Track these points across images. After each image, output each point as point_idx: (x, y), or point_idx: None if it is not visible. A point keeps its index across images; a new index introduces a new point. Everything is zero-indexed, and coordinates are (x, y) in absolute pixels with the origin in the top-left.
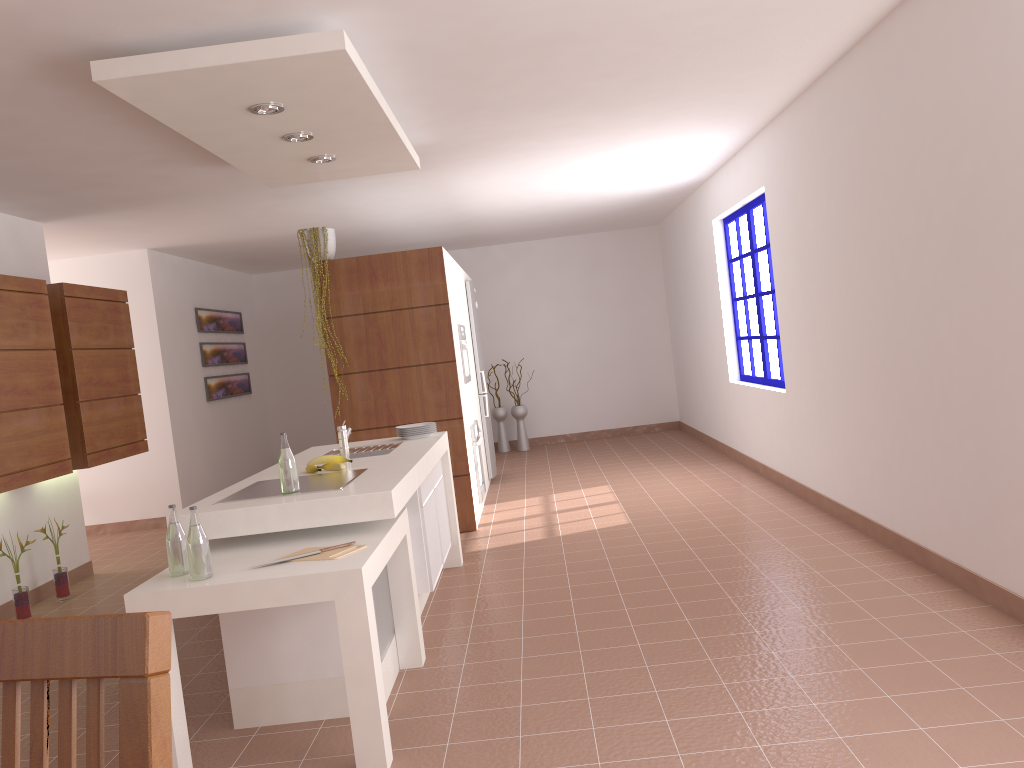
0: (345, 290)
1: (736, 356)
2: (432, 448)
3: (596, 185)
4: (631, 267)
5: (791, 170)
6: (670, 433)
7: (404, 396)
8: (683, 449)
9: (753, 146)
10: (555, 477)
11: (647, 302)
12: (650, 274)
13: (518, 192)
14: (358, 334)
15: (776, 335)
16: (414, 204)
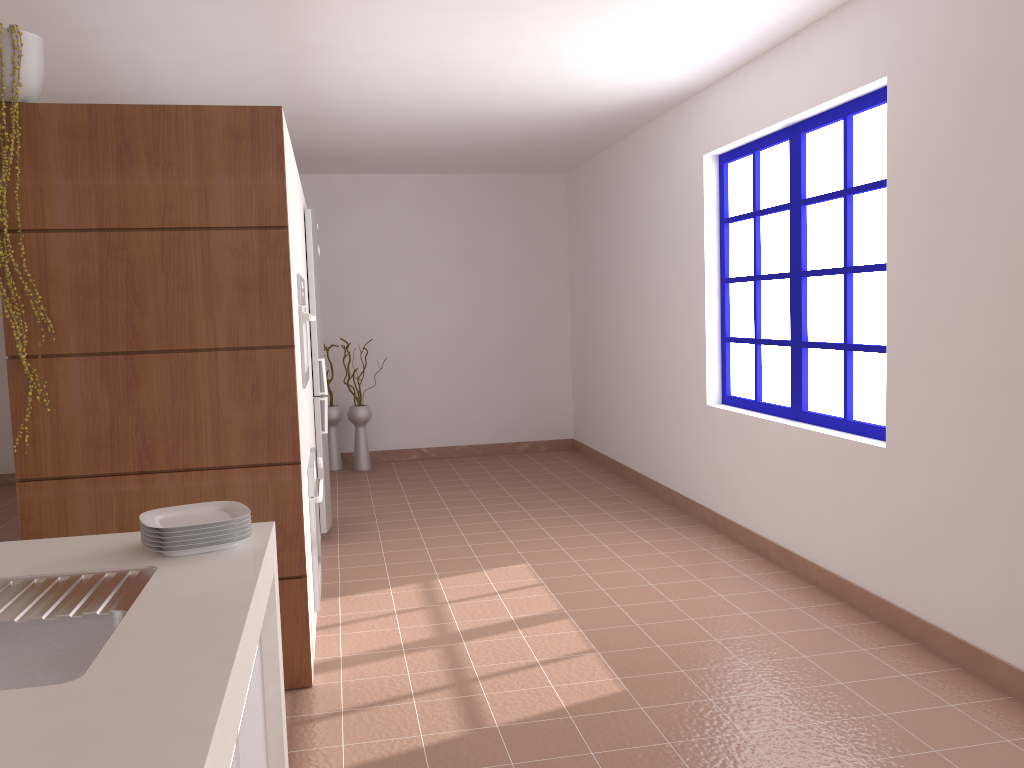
0: (58, 174)
1: (719, 366)
2: (241, 644)
3: (546, 67)
4: (527, 226)
5: (1010, 28)
6: (564, 456)
7: (178, 411)
8: (603, 490)
9: (863, 7)
10: (428, 534)
11: (544, 276)
12: (551, 239)
13: (417, 56)
14: (83, 273)
15: (846, 343)
16: (226, 49)
